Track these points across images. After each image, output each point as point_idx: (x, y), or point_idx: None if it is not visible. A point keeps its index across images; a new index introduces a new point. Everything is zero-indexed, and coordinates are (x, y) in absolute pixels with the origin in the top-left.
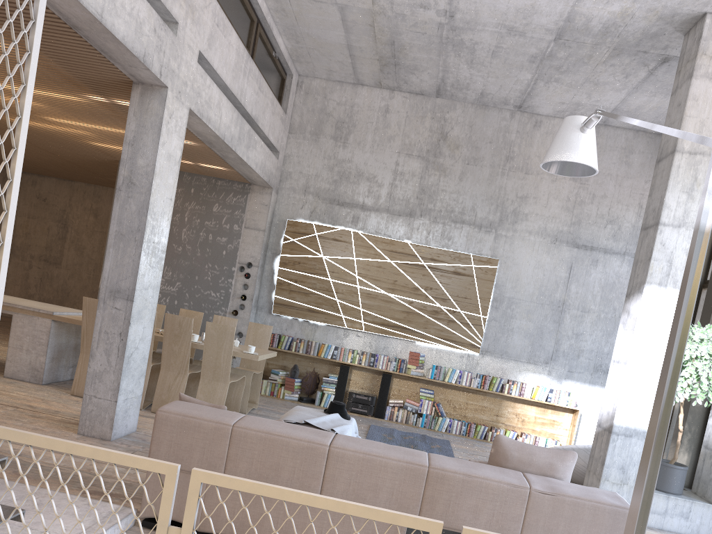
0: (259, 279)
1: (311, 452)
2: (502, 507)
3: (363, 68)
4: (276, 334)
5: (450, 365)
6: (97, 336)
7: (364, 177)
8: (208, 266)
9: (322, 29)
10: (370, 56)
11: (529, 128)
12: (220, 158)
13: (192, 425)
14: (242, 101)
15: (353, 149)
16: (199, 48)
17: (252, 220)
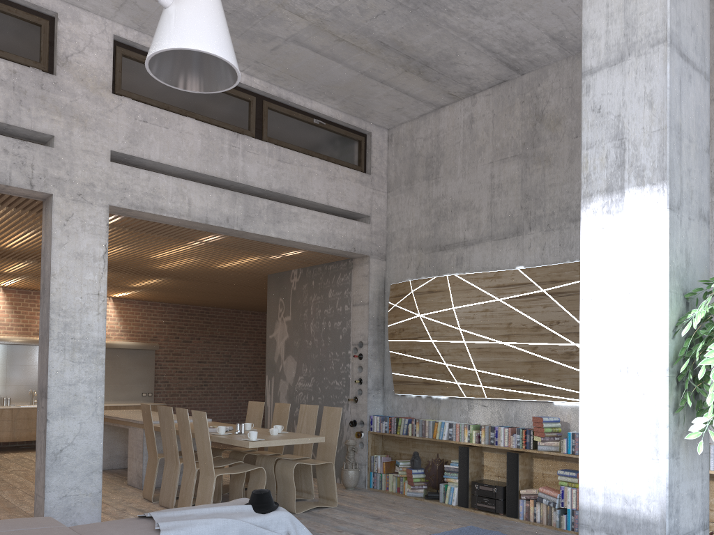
0: (377, 357)
1: None
2: None
3: (413, 88)
4: (392, 418)
5: None
6: (37, 436)
7: (461, 208)
8: (331, 355)
9: (323, 72)
10: (395, 72)
11: None
12: (263, 242)
13: None
14: (238, 179)
15: (445, 181)
16: (110, 148)
17: (358, 295)
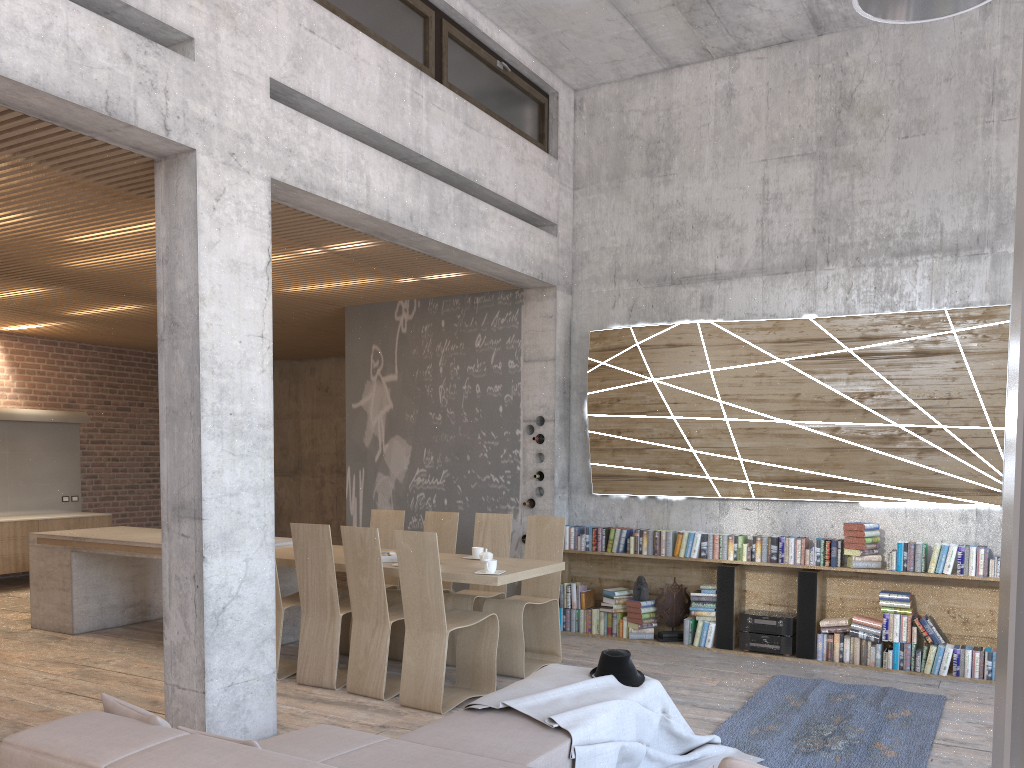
0: (563, 440)
1: None
2: None
3: (661, 32)
4: (600, 529)
5: (940, 538)
6: (168, 586)
7: (710, 224)
8: (481, 436)
9: None
10: (656, 4)
11: None
12: (429, 257)
13: None
14: (422, 150)
15: (682, 180)
16: (270, 74)
17: (534, 346)
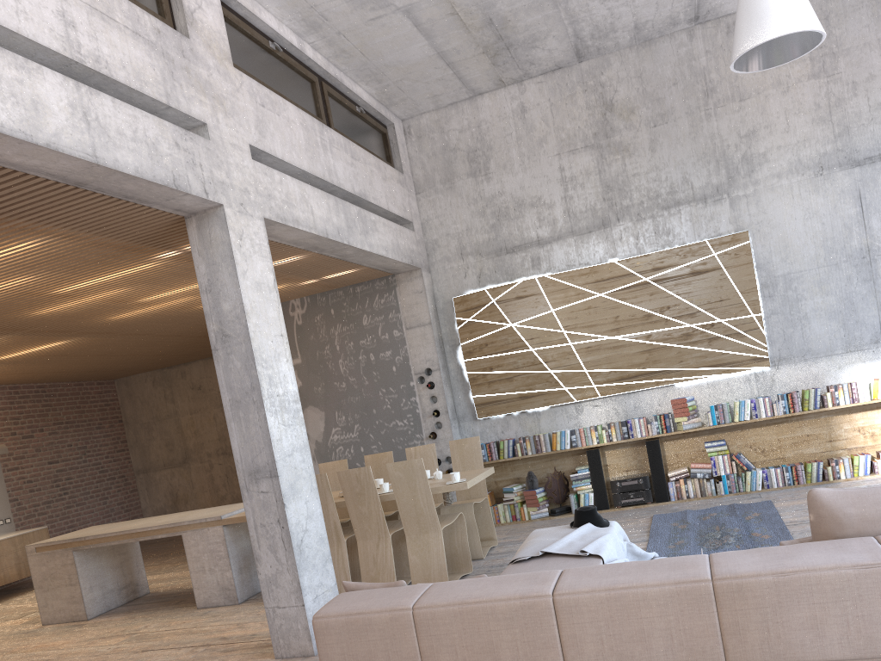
0: (447, 383)
1: (530, 612)
2: (858, 607)
3: (472, 72)
4: (491, 443)
5: (734, 397)
6: (255, 534)
7: (527, 205)
8: (382, 392)
9: (399, 50)
10: (471, 53)
11: (721, 40)
12: (339, 260)
13: (361, 624)
14: (334, 181)
15: (500, 176)
16: (248, 141)
17: (412, 316)
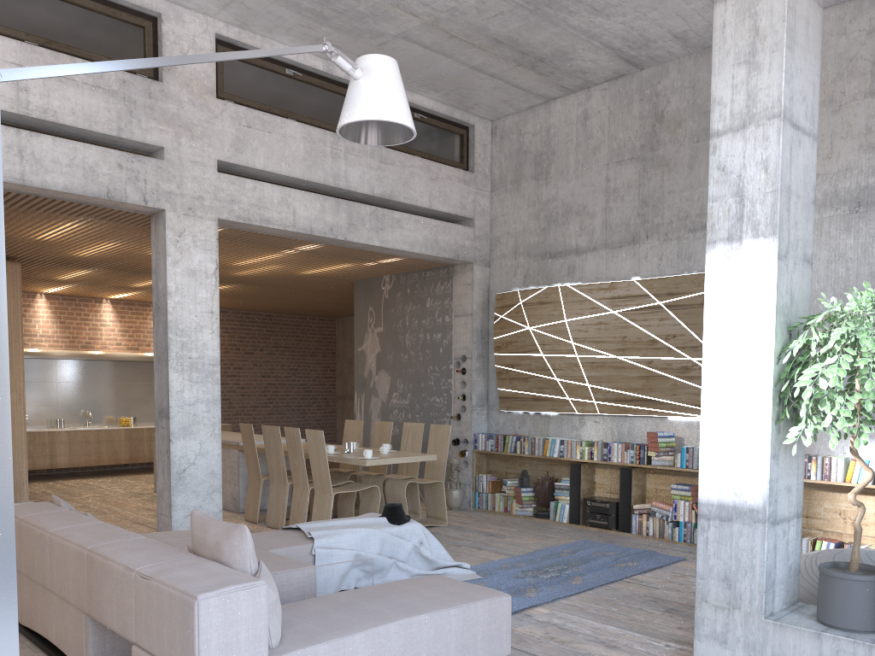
0: (481, 372)
1: (42, 540)
2: (122, 597)
3: (524, 81)
4: (499, 435)
5: None
6: (157, 456)
7: (573, 212)
8: (430, 369)
9: (429, 66)
10: (507, 66)
11: None
12: (363, 250)
13: None
14: (341, 185)
15: (556, 182)
16: (217, 158)
17: (460, 305)
